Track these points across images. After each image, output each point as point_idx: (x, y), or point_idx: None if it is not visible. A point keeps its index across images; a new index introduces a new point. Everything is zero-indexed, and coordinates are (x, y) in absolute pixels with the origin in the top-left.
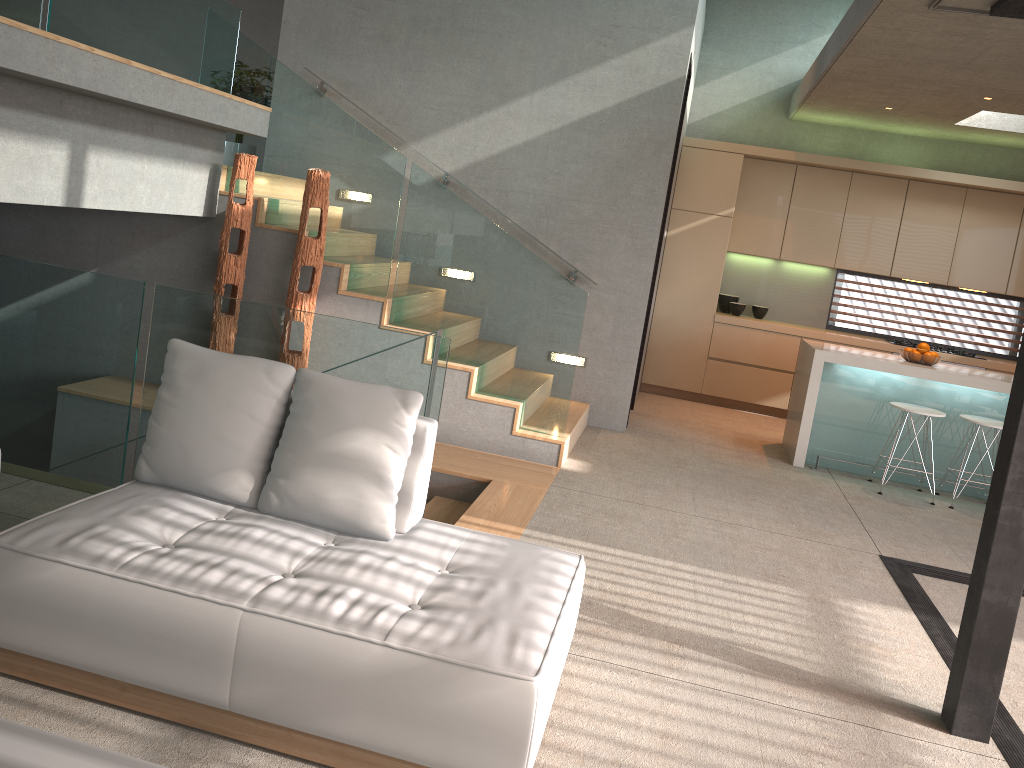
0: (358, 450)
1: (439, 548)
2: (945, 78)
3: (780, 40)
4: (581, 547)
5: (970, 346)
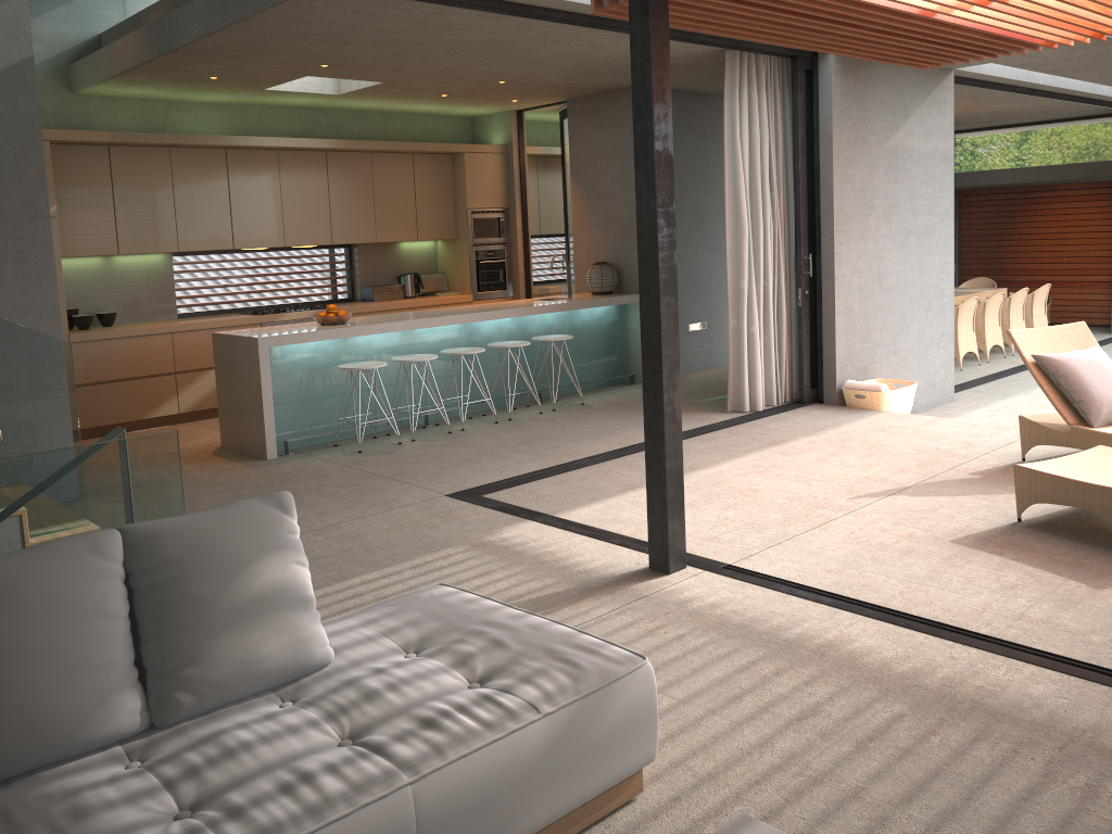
0: (271, 583)
1: (371, 642)
2: (305, 49)
3: None
4: None
5: (307, 299)
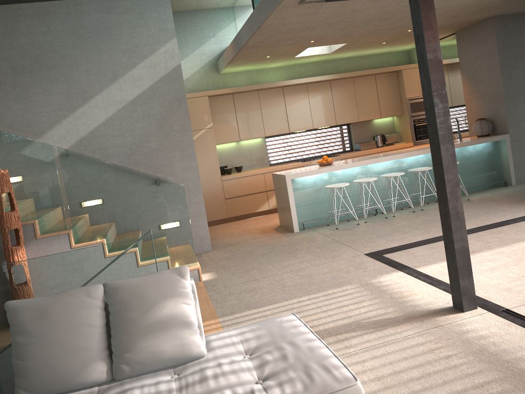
0: (168, 313)
1: (232, 346)
2: (296, 36)
3: (202, 37)
4: (252, 313)
5: (329, 152)
